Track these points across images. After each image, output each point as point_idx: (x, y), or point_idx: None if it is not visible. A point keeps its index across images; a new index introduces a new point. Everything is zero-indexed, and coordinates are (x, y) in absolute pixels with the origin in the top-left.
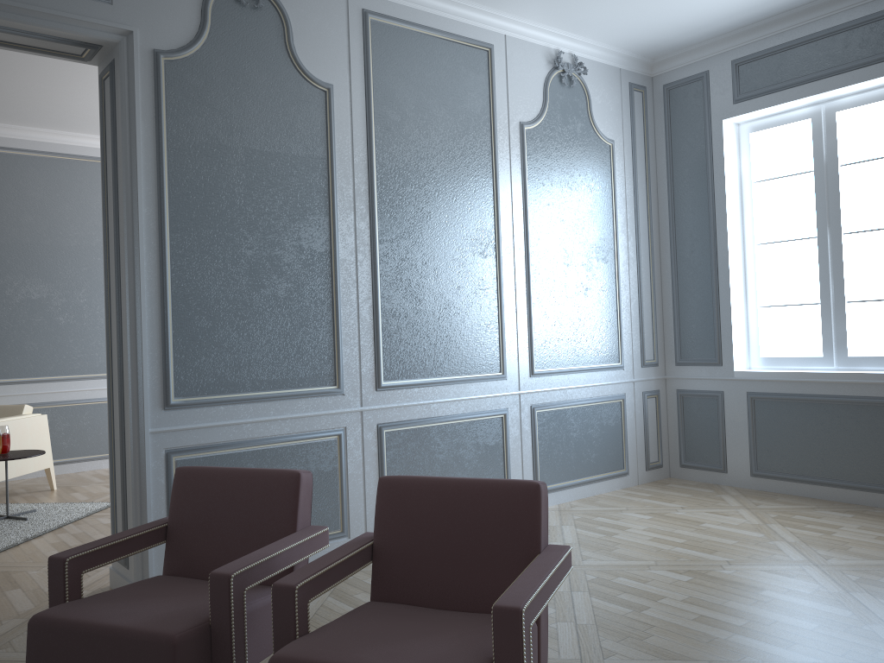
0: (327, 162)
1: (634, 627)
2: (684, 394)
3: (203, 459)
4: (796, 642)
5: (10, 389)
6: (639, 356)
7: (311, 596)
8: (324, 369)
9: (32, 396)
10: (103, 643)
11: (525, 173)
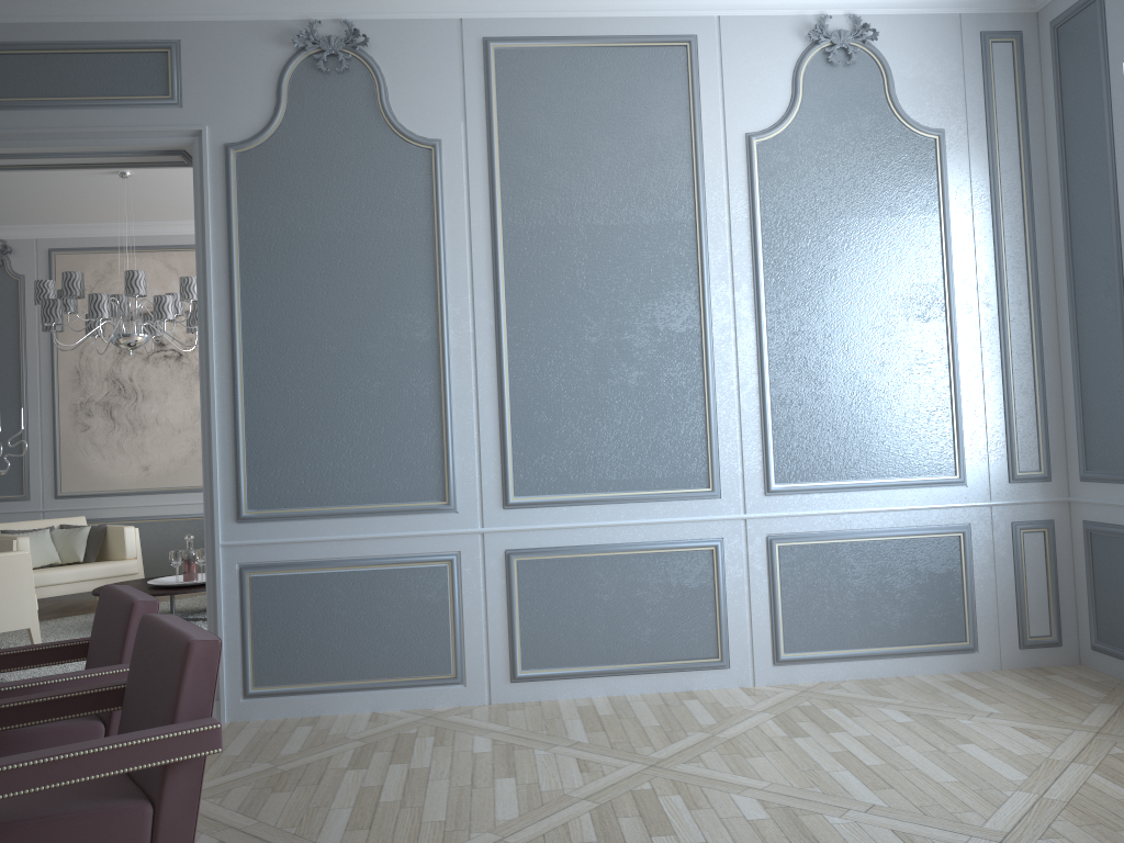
0: (434, 234)
1: None
2: (1090, 528)
3: (280, 578)
4: None
5: None
6: (1003, 464)
7: None
8: (429, 482)
9: None
10: None
11: (754, 205)
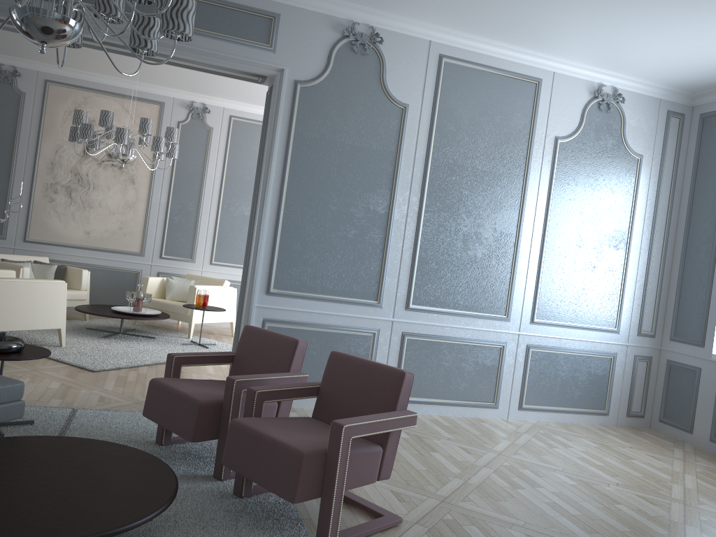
0: (396, 155)
1: (500, 494)
2: (671, 364)
3: (284, 329)
4: (599, 533)
5: (223, 269)
6: (636, 326)
7: (266, 400)
8: (370, 289)
9: (234, 276)
10: (174, 398)
11: (552, 174)
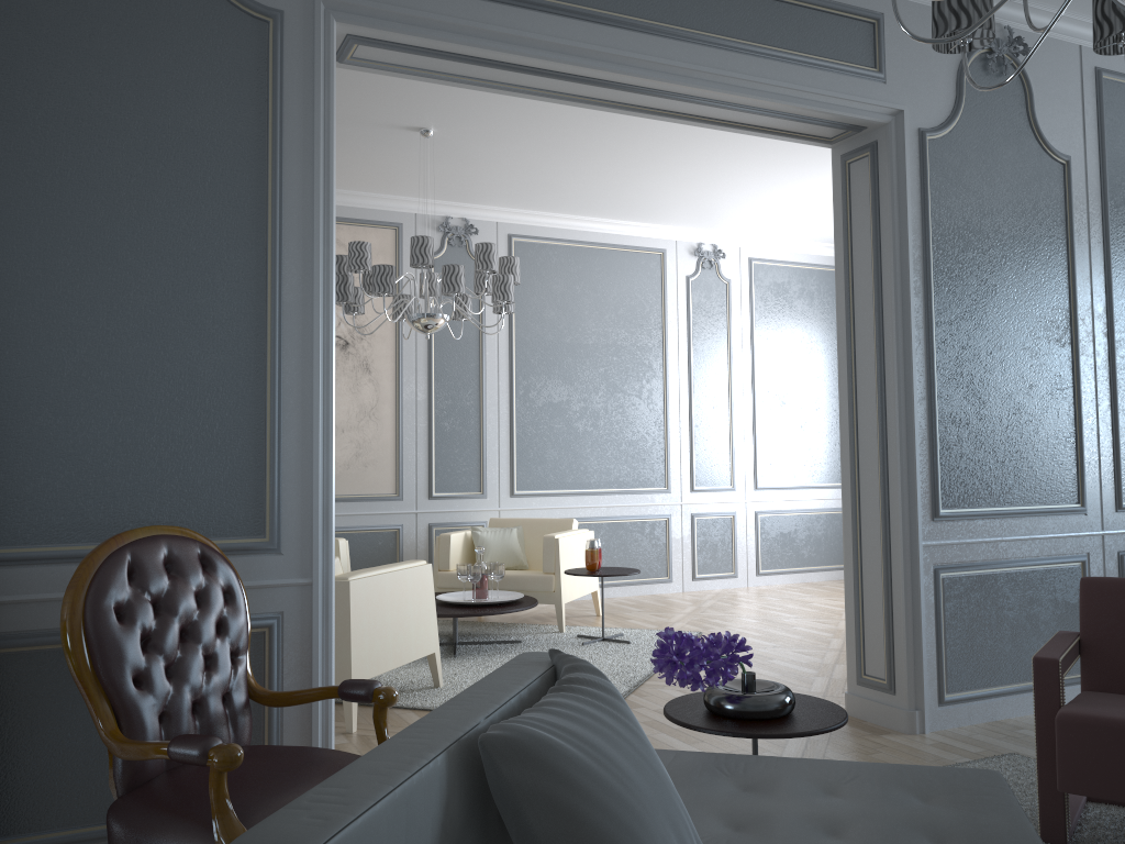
0: (1065, 245)
1: None
2: None
3: (964, 579)
4: None
5: (532, 502)
6: None
7: None
8: (1067, 484)
9: (551, 511)
10: None
11: None
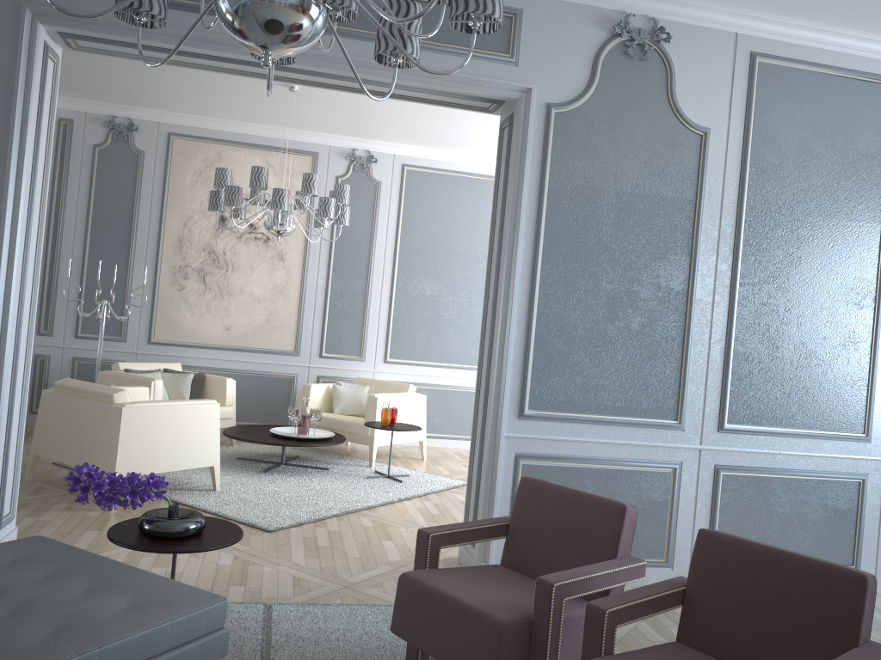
0: (695, 204)
1: None
2: None
3: (545, 467)
4: None
5: (401, 368)
6: None
7: (618, 623)
8: (666, 403)
9: (416, 377)
10: (449, 610)
11: None
